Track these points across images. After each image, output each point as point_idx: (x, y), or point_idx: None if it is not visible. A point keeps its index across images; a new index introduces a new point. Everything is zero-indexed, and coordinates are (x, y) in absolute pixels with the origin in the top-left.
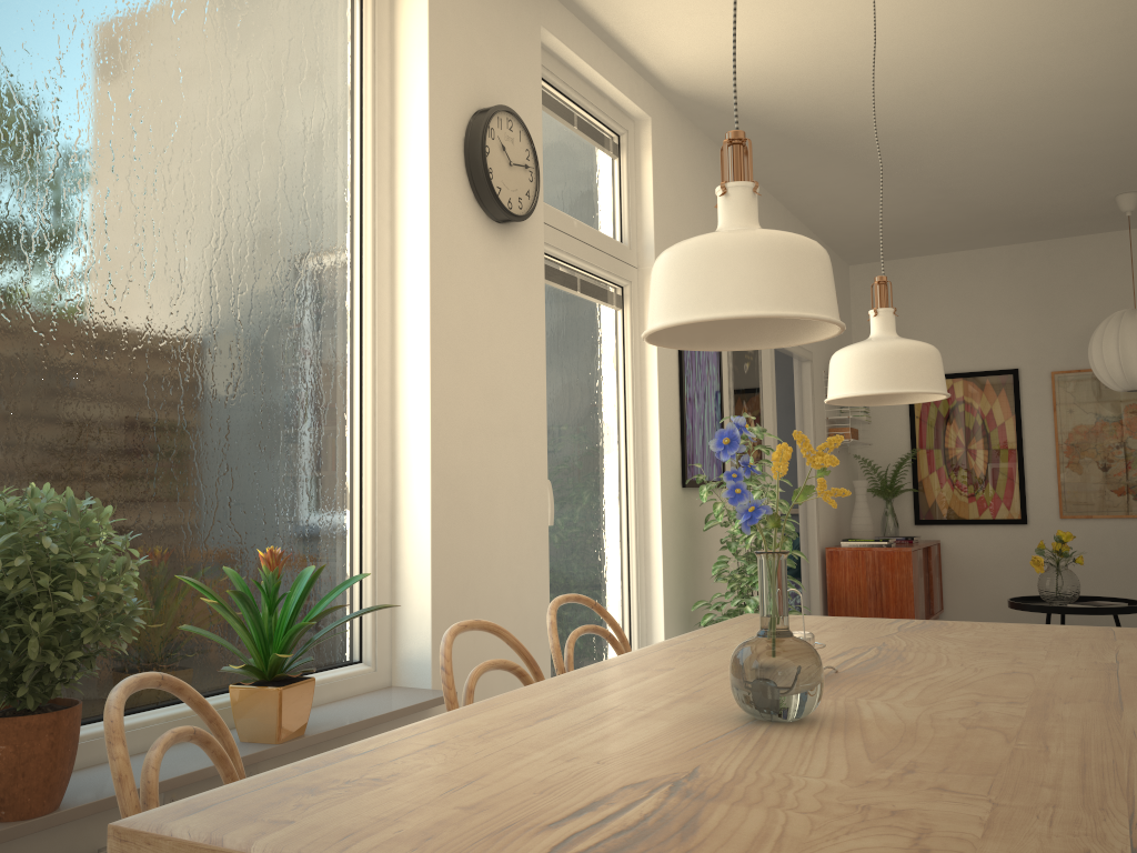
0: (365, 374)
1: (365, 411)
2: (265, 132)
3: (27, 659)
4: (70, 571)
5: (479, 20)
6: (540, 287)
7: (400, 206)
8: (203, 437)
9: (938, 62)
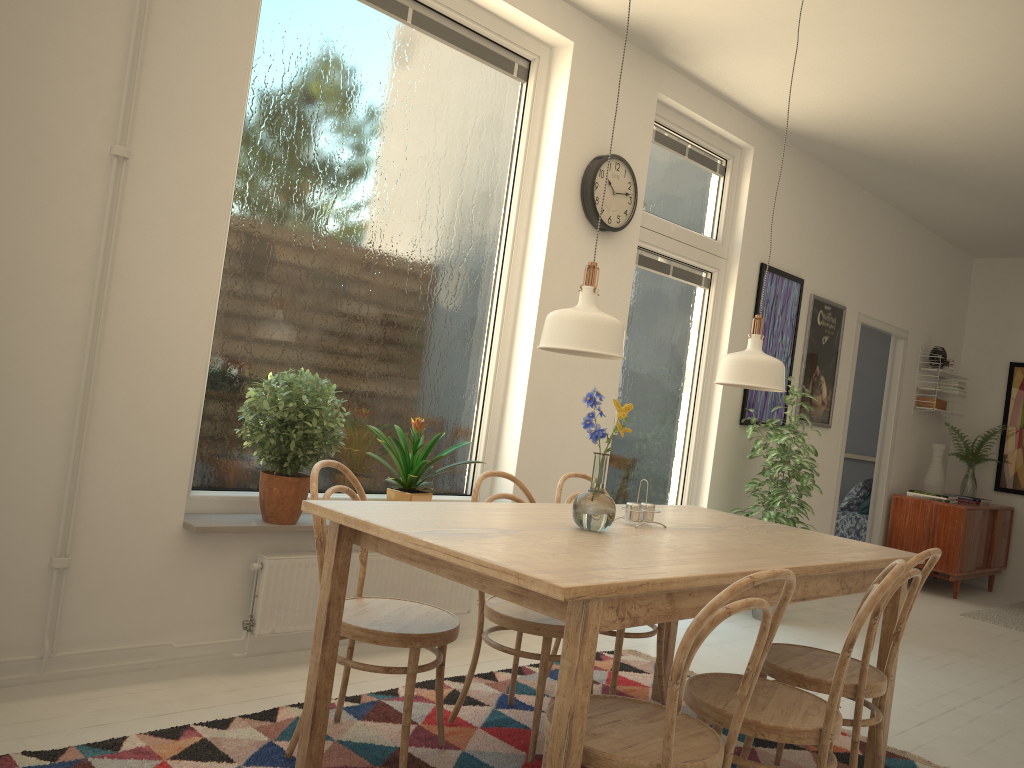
0: (497, 323)
1: (494, 345)
2: (452, 176)
3: (289, 451)
4: (313, 413)
5: (605, 96)
6: (629, 274)
7: (533, 219)
8: (393, 351)
9: (991, 121)
